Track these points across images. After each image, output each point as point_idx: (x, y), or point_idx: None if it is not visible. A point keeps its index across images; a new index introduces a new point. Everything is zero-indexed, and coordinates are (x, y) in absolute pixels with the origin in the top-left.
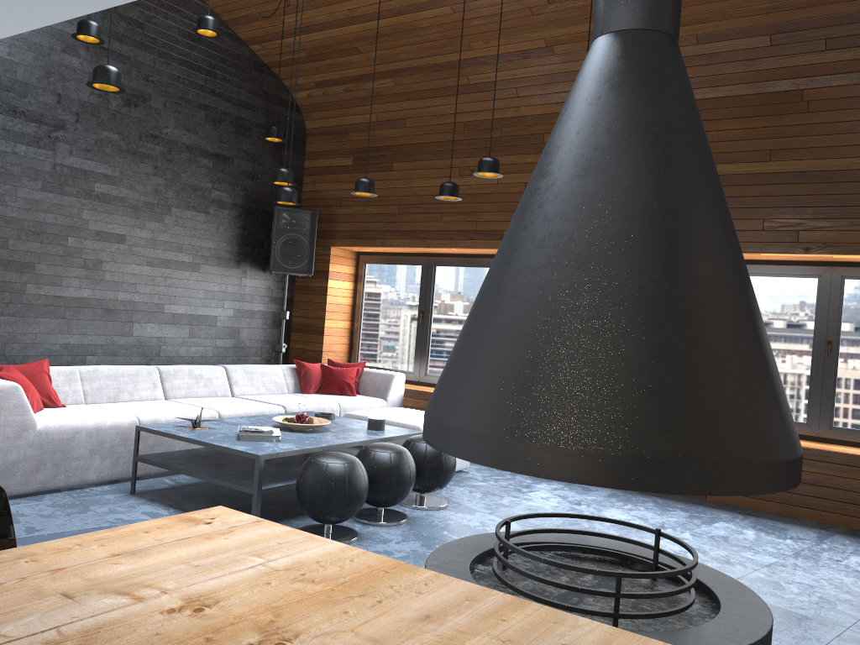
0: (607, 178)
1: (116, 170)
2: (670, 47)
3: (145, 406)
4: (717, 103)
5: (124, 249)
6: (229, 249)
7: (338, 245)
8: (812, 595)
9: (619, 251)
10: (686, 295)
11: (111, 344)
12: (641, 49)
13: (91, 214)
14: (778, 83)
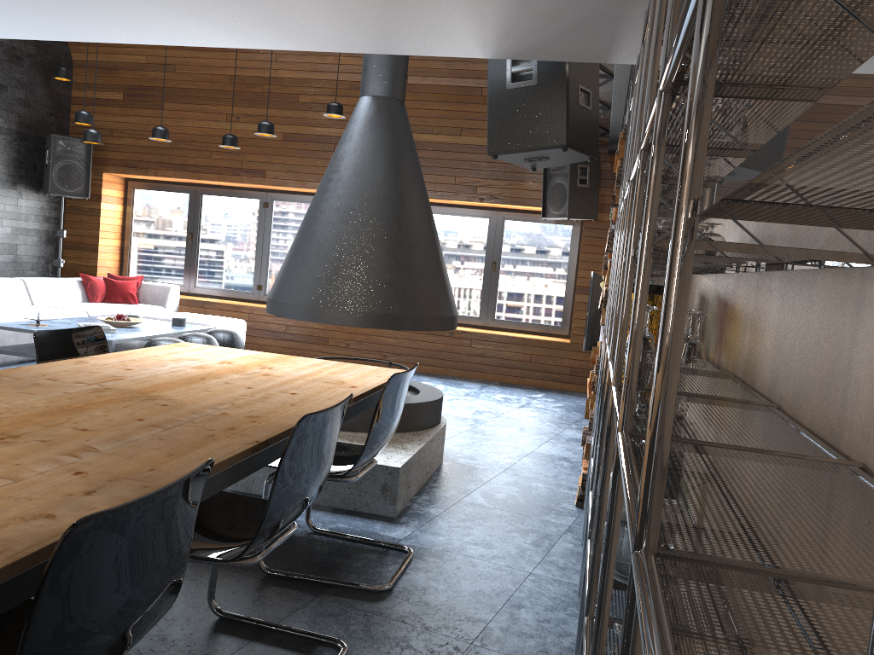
0: (370, 178)
1: None
2: (401, 107)
3: None
4: (427, 89)
5: None
6: (6, 172)
7: (110, 172)
8: (471, 410)
9: (376, 216)
10: (407, 239)
11: None
12: (386, 109)
13: None
14: (467, 80)
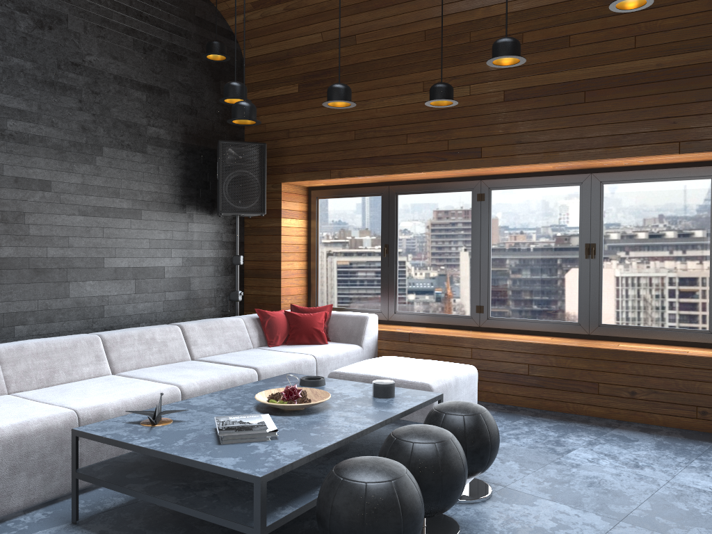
0: None
1: (32, 104)
2: None
3: (87, 388)
4: None
5: (51, 197)
6: (172, 192)
7: (289, 181)
8: None
9: None
10: None
11: (44, 310)
12: None
13: (5, 157)
14: None
